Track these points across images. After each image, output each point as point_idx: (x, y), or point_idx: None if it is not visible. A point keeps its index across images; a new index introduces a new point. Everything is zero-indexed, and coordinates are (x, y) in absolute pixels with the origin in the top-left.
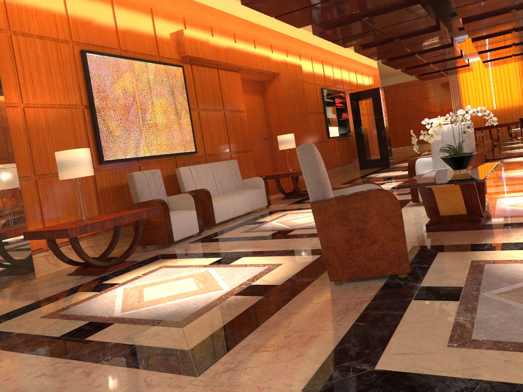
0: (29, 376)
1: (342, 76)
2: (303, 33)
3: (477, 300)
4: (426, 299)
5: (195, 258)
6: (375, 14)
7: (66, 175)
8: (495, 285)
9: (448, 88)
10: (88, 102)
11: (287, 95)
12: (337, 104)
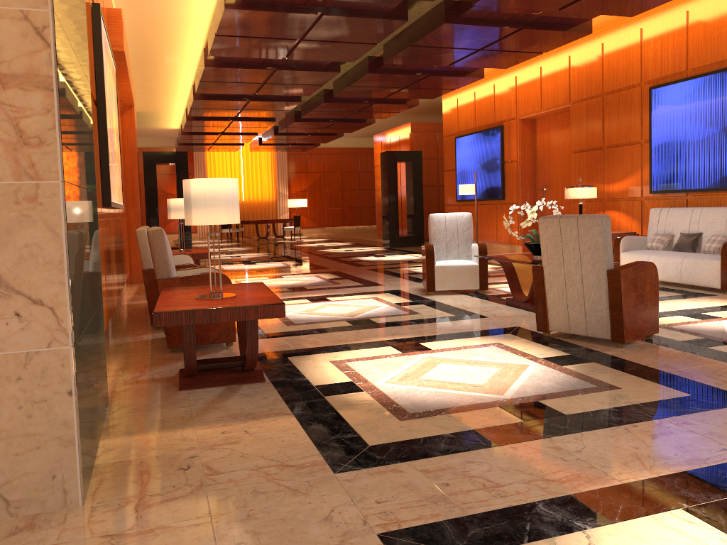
0: (648, 440)
1: None
2: None
3: None
4: (713, 346)
5: (350, 350)
6: (290, 67)
7: (224, 218)
8: (719, 335)
9: (191, 166)
10: (96, 95)
11: (136, 140)
12: None
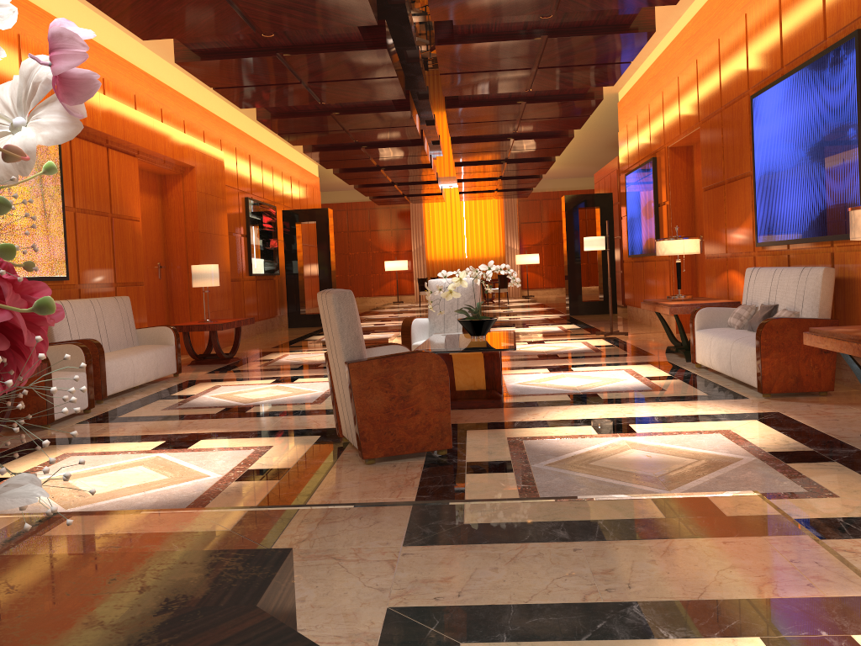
0: None
1: (274, 183)
2: (228, 109)
3: (530, 471)
4: (480, 472)
5: (118, 442)
6: (350, 110)
7: None
8: (541, 458)
9: (408, 219)
10: None
11: (202, 202)
12: (266, 224)
